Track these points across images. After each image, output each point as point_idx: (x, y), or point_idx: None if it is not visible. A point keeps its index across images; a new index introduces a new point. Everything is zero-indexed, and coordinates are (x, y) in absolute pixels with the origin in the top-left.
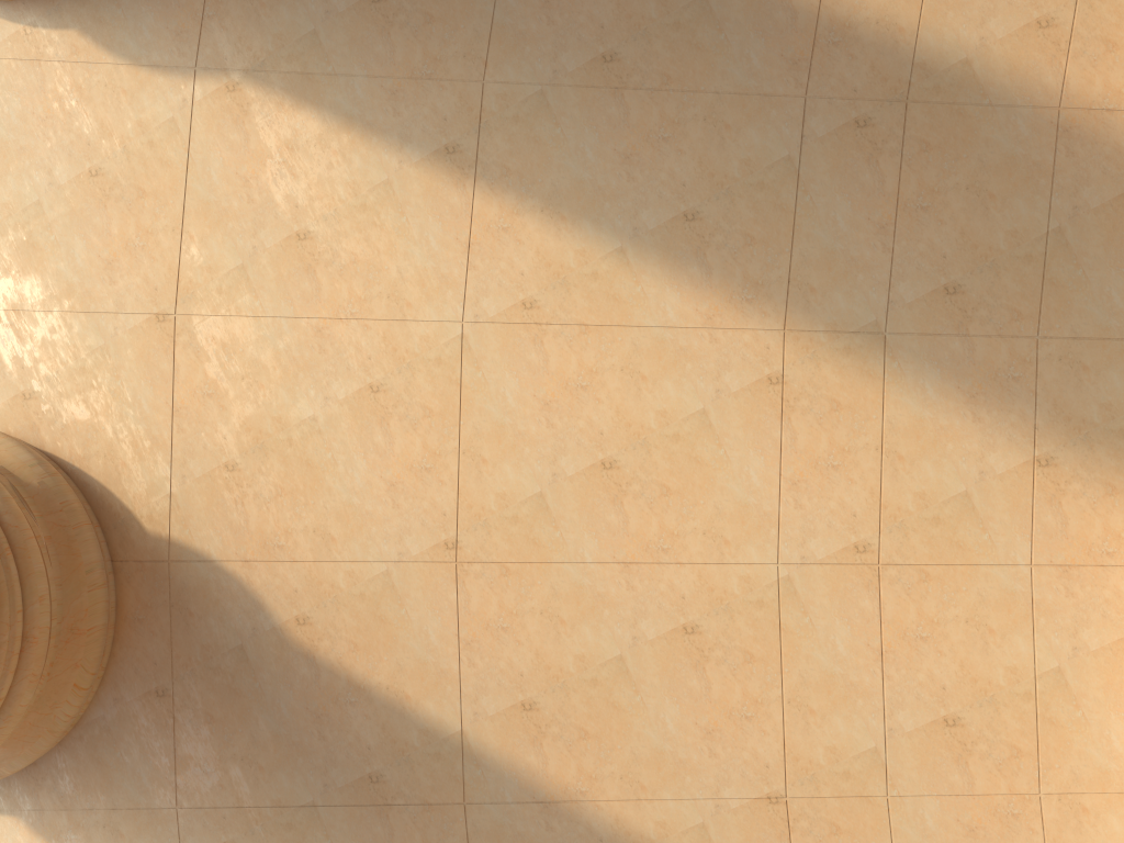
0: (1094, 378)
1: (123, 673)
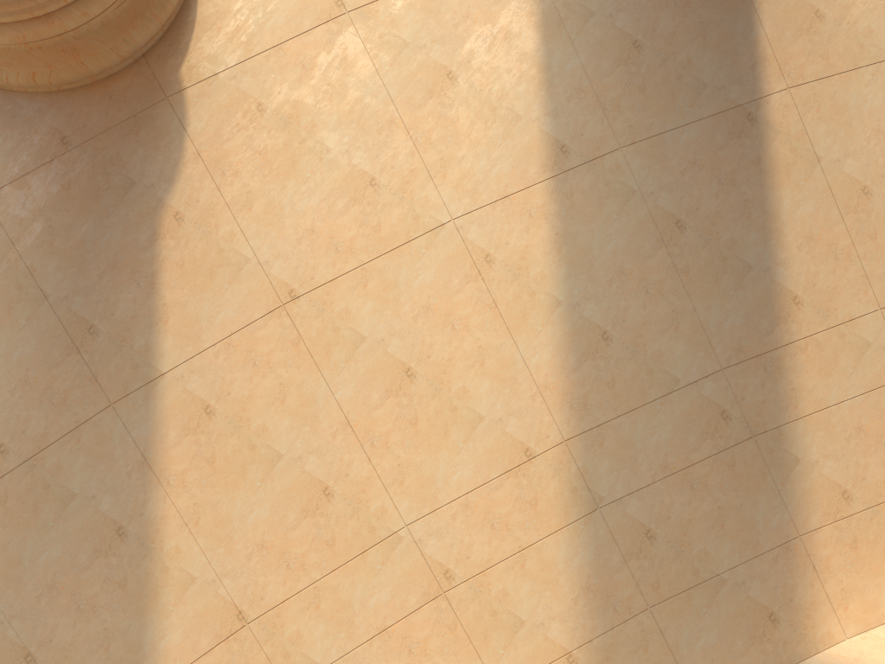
0: (642, 659)
1: (63, 105)
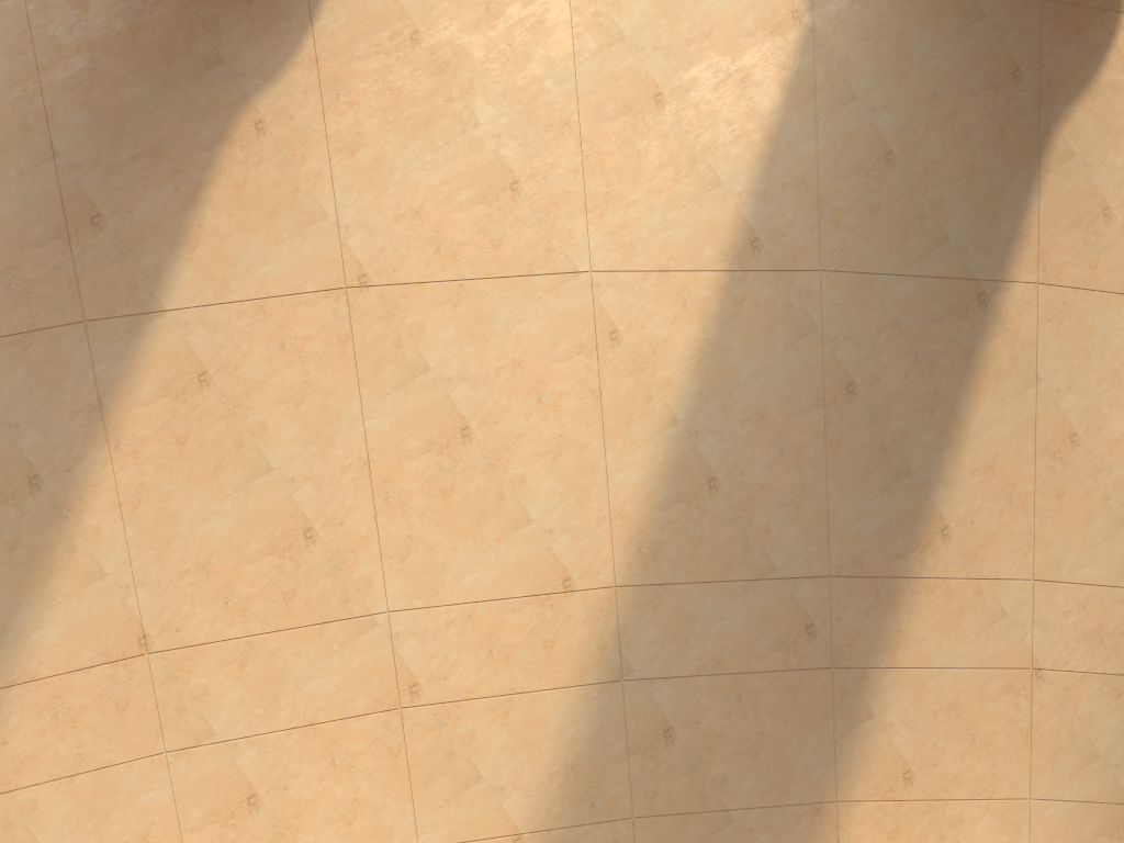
0: None
1: None
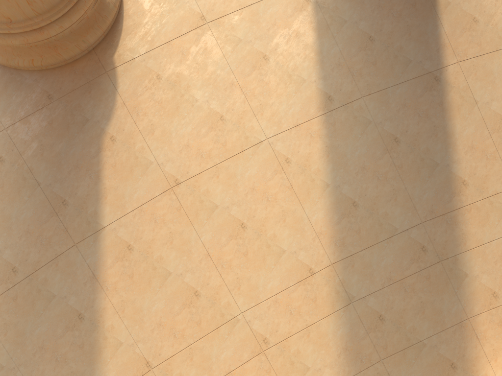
0: None
1: (49, 77)
